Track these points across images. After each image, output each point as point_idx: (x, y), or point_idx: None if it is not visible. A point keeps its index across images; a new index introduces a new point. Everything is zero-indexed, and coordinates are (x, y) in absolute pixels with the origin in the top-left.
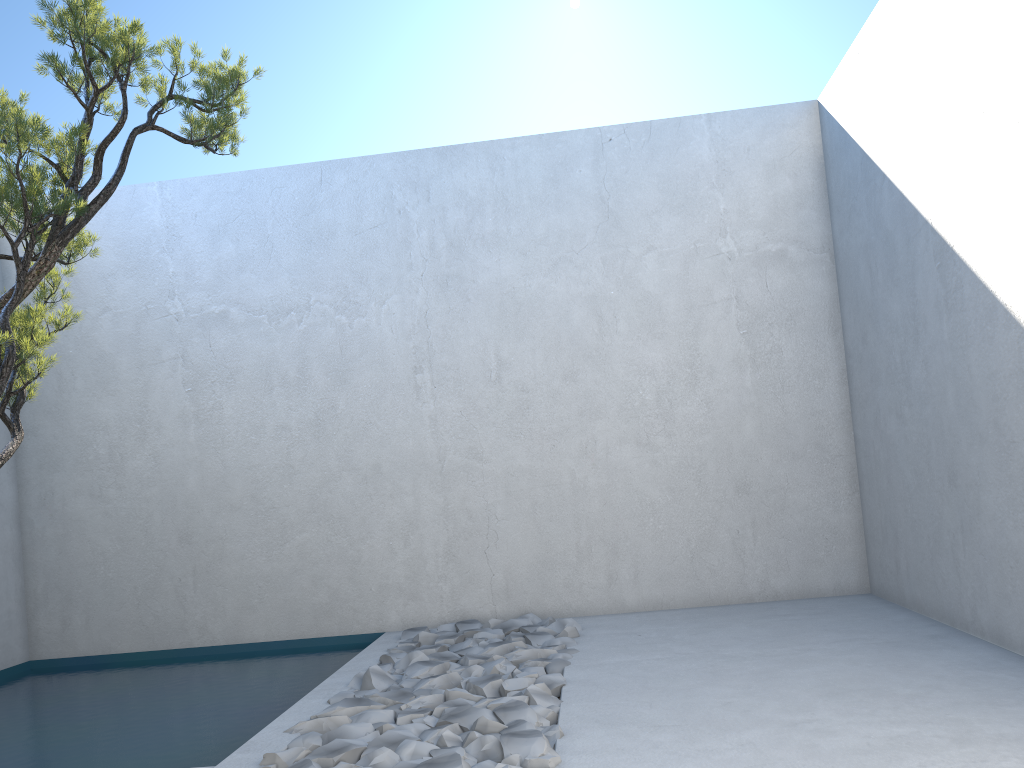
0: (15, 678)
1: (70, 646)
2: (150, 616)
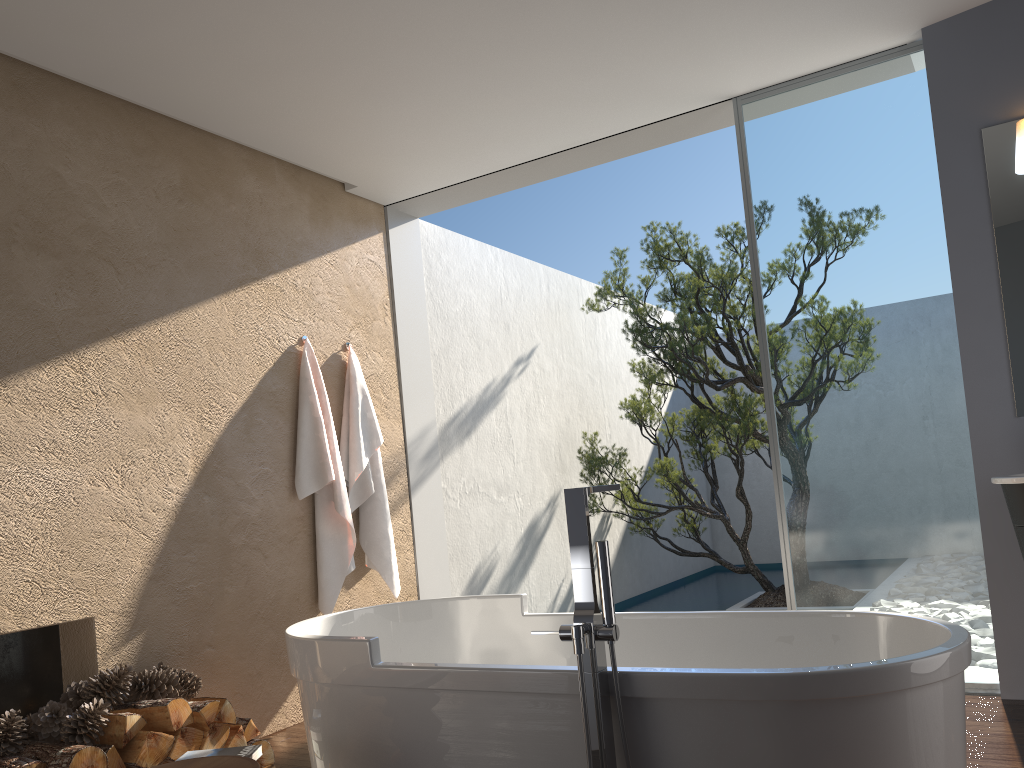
0: (715, 572)
1: (735, 559)
2: (776, 545)
